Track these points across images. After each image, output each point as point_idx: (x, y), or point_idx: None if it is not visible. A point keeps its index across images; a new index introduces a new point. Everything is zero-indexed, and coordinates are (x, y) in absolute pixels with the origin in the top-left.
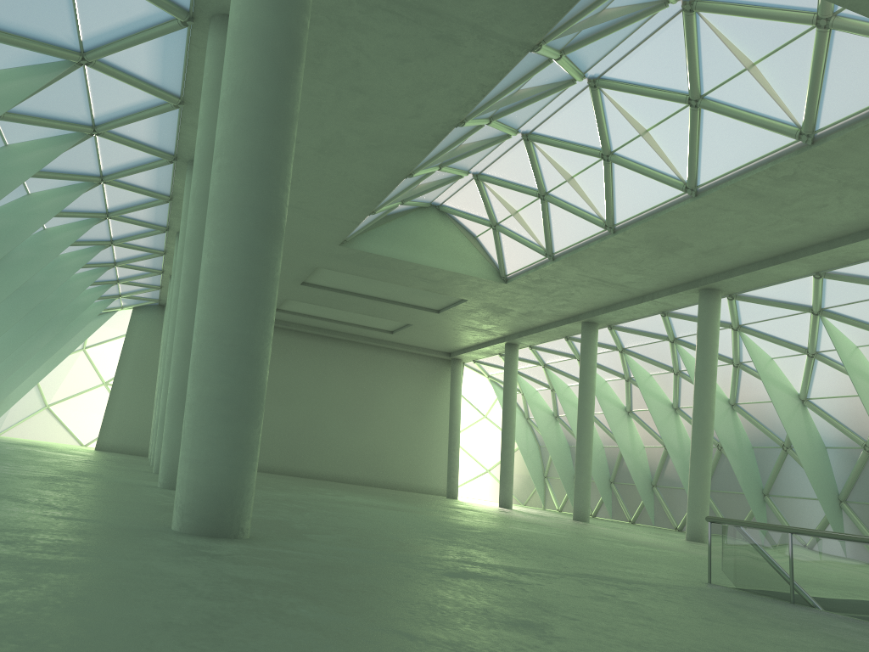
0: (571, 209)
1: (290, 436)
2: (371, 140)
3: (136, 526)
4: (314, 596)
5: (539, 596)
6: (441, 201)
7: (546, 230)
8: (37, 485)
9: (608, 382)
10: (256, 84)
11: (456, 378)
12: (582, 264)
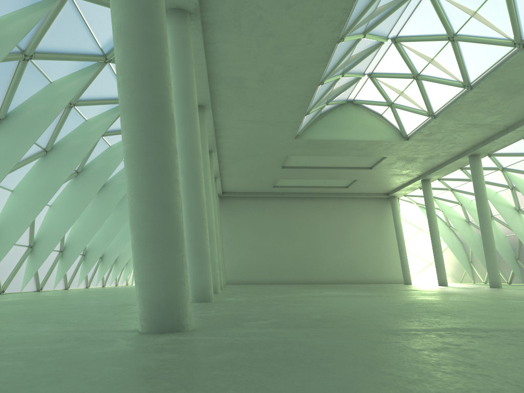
0: (437, 80)
1: (299, 260)
2: (288, 66)
3: (113, 331)
4: (153, 377)
5: (381, 353)
6: (353, 97)
7: (425, 99)
8: (101, 310)
9: (498, 192)
10: (128, 22)
11: (395, 208)
12: (455, 116)
